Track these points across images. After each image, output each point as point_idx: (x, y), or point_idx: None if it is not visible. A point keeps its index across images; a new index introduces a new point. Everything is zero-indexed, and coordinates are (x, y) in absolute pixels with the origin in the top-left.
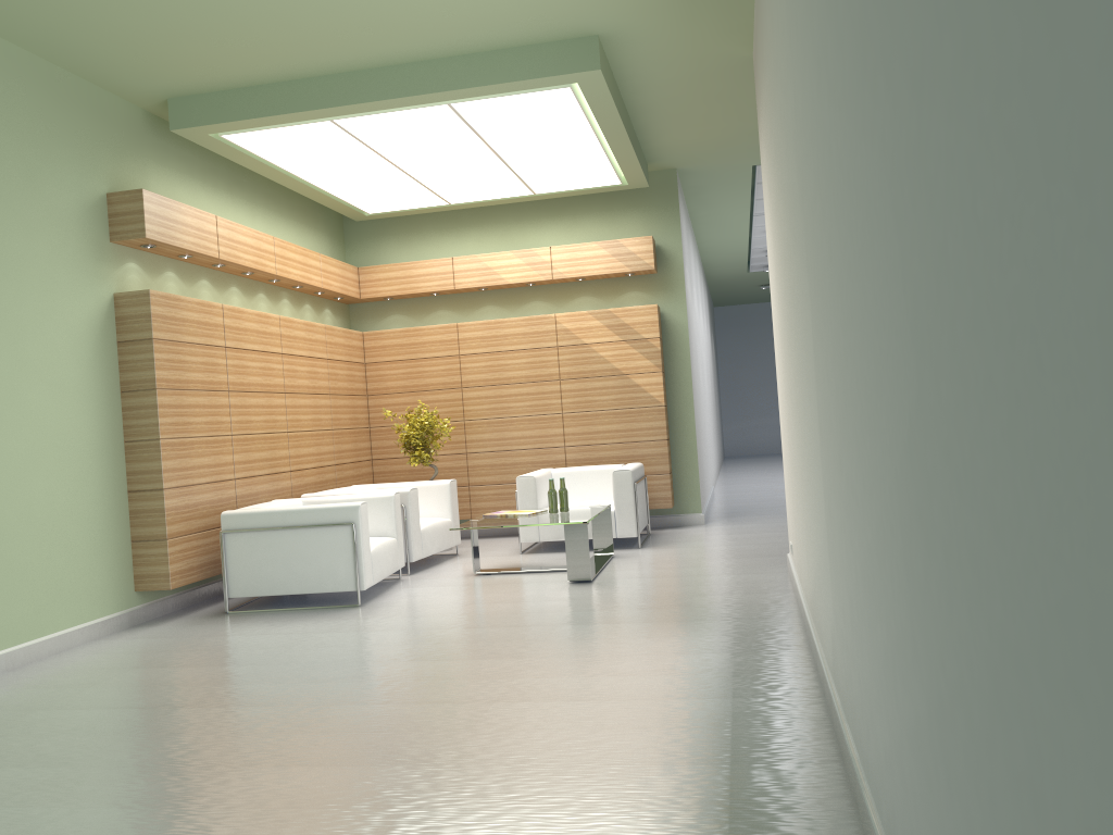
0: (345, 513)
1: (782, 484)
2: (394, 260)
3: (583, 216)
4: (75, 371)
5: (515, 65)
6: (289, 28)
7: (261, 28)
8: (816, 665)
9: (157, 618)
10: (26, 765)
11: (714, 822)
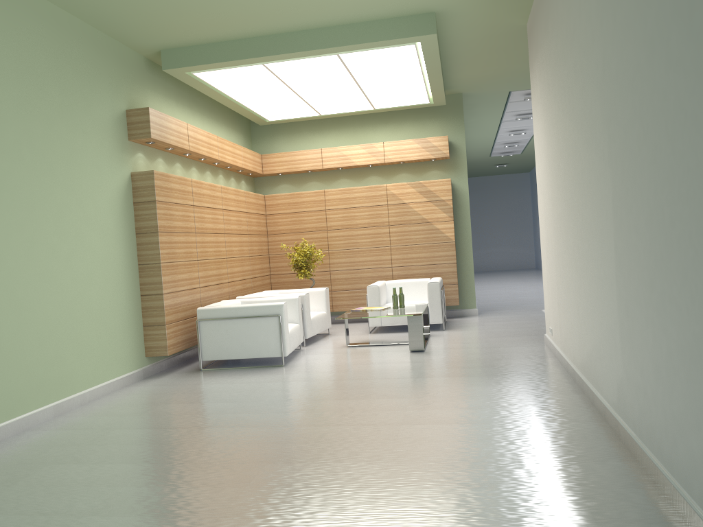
0: (274, 309)
1: (515, 290)
2: (282, 150)
3: (402, 123)
4: (112, 221)
5: (382, 31)
6: (247, 7)
7: (229, 7)
8: (593, 403)
9: (157, 373)
10: (128, 462)
11: (574, 495)
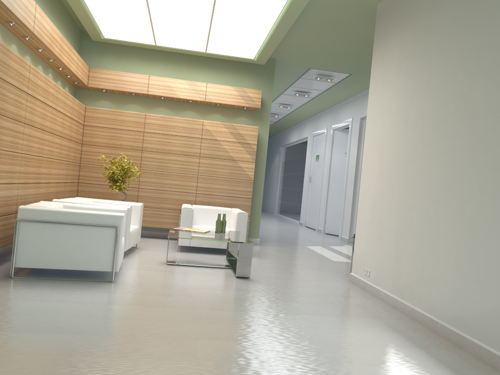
0: (112, 219)
1: (264, 225)
2: (109, 69)
3: (223, 71)
4: None
5: None
6: None
7: None
8: (494, 365)
9: None
10: None
11: None
